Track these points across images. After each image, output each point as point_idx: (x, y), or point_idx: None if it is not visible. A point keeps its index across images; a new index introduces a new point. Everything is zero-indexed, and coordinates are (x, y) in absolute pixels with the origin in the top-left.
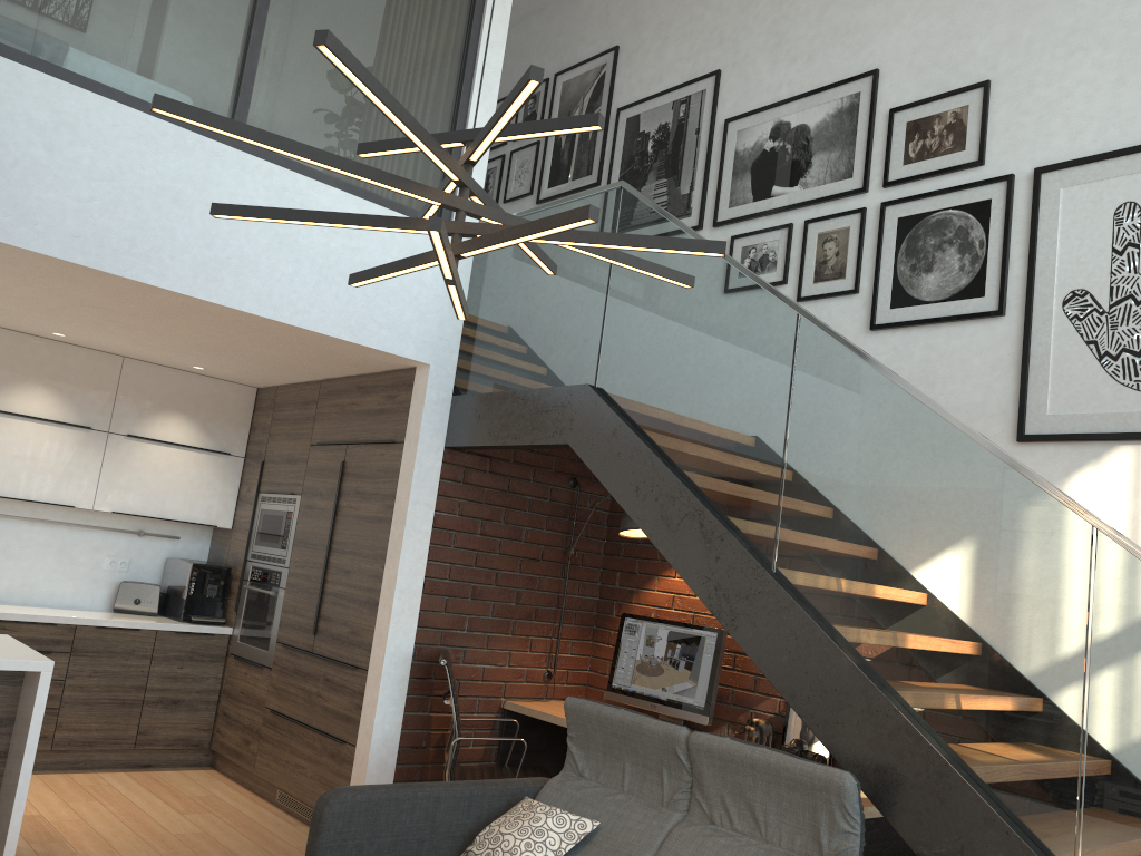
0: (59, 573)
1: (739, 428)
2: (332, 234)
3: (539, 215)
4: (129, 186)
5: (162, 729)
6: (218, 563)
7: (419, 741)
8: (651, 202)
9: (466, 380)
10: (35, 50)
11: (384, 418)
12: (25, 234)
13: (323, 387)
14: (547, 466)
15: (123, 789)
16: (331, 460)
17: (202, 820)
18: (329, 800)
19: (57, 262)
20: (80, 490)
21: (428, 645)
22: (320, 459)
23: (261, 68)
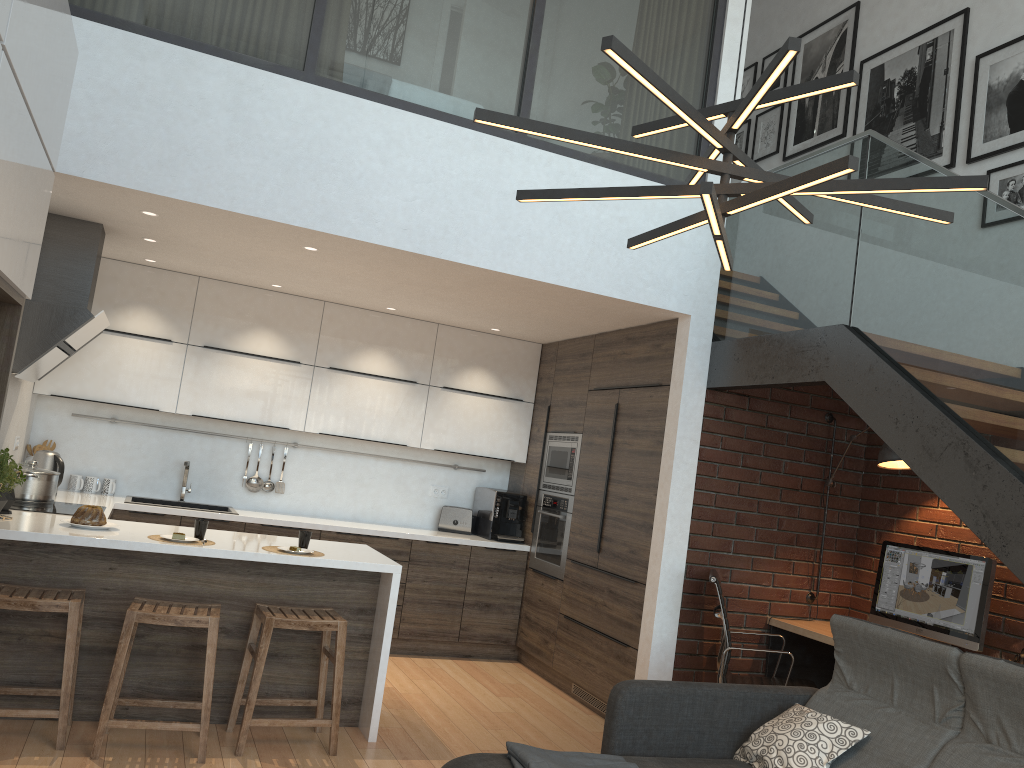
0: (397, 498)
1: (1003, 359)
2: (602, 207)
3: (788, 171)
4: (442, 185)
5: (478, 627)
6: (516, 491)
7: (693, 649)
8: (900, 146)
9: (723, 327)
10: (370, 86)
11: (651, 364)
12: (368, 231)
13: (597, 340)
14: (803, 403)
15: (451, 673)
16: (606, 403)
17: (513, 703)
18: (621, 690)
19: (392, 251)
20: (410, 432)
21: (698, 565)
22: (597, 402)
23: (538, 73)
